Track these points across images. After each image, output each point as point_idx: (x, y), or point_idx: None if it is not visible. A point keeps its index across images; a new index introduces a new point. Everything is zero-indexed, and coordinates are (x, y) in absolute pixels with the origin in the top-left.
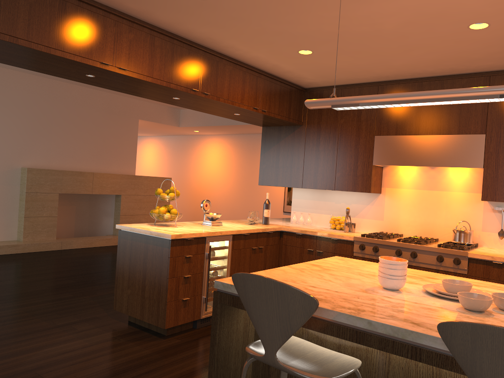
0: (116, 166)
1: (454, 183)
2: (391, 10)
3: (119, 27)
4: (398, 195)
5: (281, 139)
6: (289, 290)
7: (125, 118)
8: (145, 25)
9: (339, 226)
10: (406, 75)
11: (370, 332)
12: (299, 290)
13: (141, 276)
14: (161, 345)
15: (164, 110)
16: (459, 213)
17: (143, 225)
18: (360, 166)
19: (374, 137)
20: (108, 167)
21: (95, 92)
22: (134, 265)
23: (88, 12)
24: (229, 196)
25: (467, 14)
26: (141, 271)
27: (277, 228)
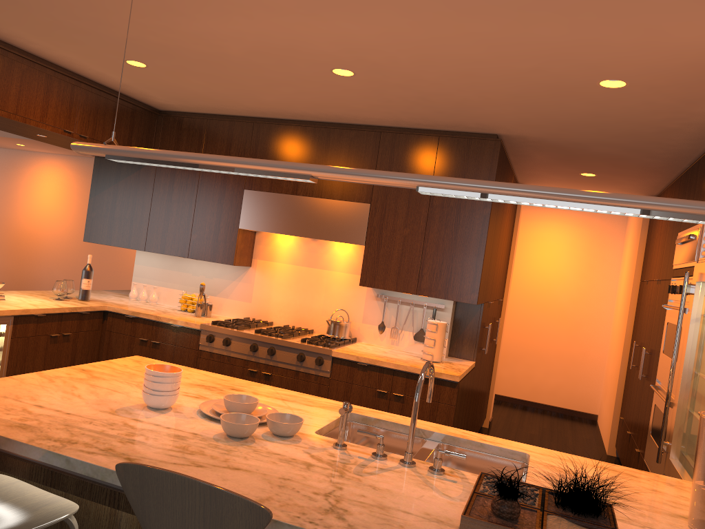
0: None
1: (337, 260)
2: (227, 33)
3: None
4: (272, 270)
5: (121, 178)
6: None
7: None
8: None
9: (192, 308)
10: (287, 115)
11: (70, 472)
12: None
13: None
14: None
15: None
16: (340, 299)
17: None
18: (223, 228)
19: (244, 191)
20: None
21: None
22: None
23: None
24: (70, 249)
25: (323, 56)
26: None
27: (98, 306)
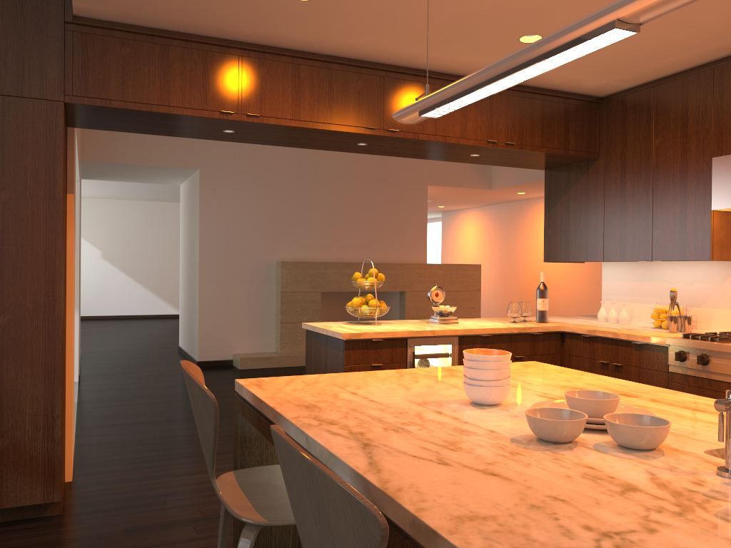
0: (399, 252)
1: None
2: None
3: (245, 63)
4: None
5: (570, 185)
6: (190, 381)
7: (407, 186)
8: (282, 53)
9: (667, 323)
10: None
11: (312, 455)
12: (195, 381)
13: None
14: None
15: (466, 168)
16: None
17: (335, 323)
18: (691, 214)
19: (712, 160)
20: (386, 254)
21: (363, 156)
22: None
23: (199, 52)
24: (579, 288)
25: None
26: None
27: (552, 327)
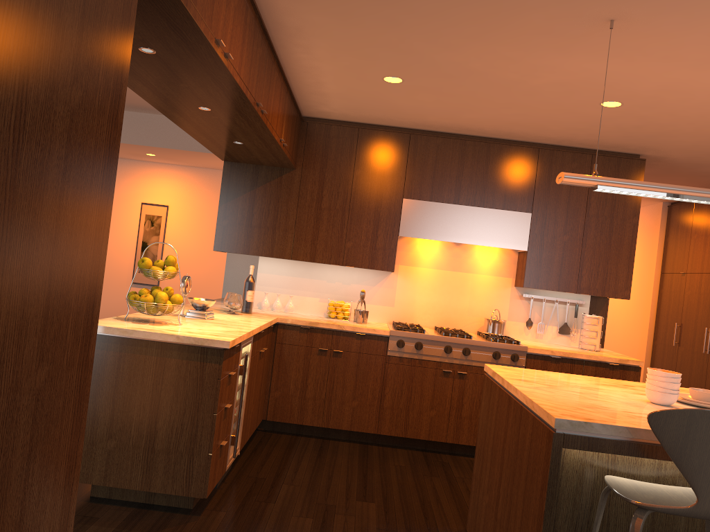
0: None
1: (481, 264)
2: (572, 69)
3: None
4: (415, 275)
5: (258, 184)
6: None
7: None
8: None
9: (343, 315)
10: (453, 129)
11: None
12: None
13: (146, 414)
14: (210, 526)
15: None
16: (485, 299)
17: (125, 323)
18: (381, 235)
19: (403, 200)
20: None
21: None
22: (128, 395)
23: None
24: None
25: (624, 92)
26: (145, 406)
27: (276, 319)
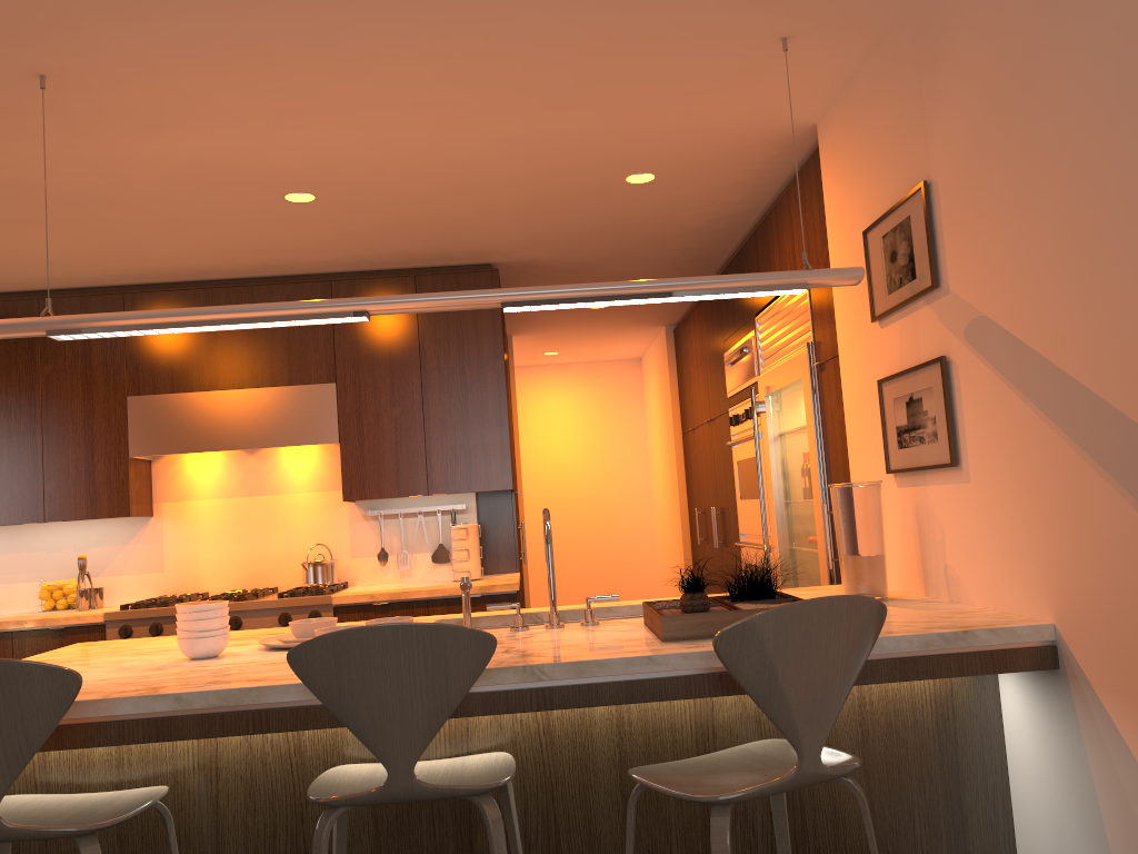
0: None
1: (295, 477)
2: (143, 156)
3: None
4: (191, 514)
5: None
6: (19, 668)
7: None
8: None
9: (66, 601)
10: (181, 275)
11: (182, 714)
12: (40, 664)
13: None
14: None
15: None
16: (310, 531)
17: None
18: (102, 462)
19: (127, 399)
20: None
21: None
22: None
23: None
24: None
25: (279, 176)
26: None
27: None
